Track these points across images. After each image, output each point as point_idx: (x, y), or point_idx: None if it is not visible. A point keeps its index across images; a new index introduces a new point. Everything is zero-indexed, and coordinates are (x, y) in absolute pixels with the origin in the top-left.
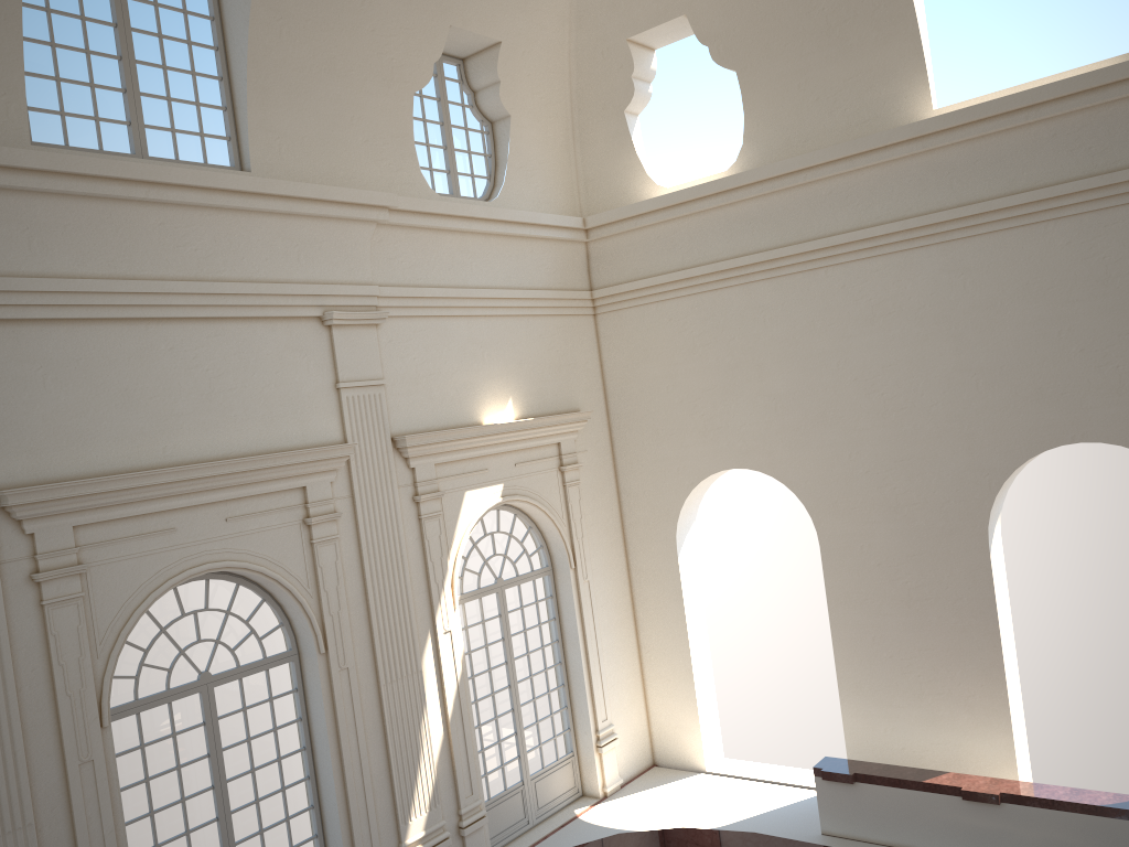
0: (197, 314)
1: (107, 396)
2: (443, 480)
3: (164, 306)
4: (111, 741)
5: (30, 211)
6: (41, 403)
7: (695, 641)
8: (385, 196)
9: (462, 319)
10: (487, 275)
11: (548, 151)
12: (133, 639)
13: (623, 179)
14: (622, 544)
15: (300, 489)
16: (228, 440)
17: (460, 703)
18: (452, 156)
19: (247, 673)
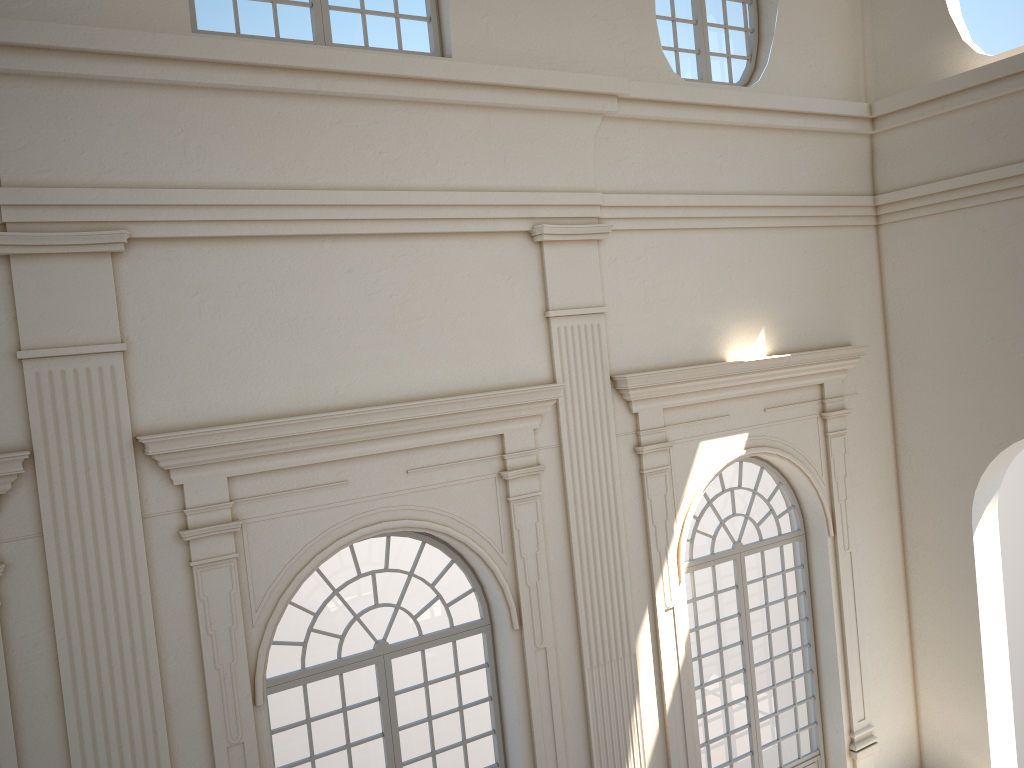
0: (380, 230)
1: (272, 327)
2: (673, 427)
3: (340, 220)
4: (266, 721)
5: (184, 110)
6: (196, 334)
7: (989, 639)
8: (613, 82)
9: (706, 232)
10: (741, 178)
11: (827, 21)
12: (306, 598)
13: (927, 50)
14: (896, 508)
15: (496, 436)
16: (413, 379)
17: (680, 693)
18: (704, 32)
19: (430, 644)
